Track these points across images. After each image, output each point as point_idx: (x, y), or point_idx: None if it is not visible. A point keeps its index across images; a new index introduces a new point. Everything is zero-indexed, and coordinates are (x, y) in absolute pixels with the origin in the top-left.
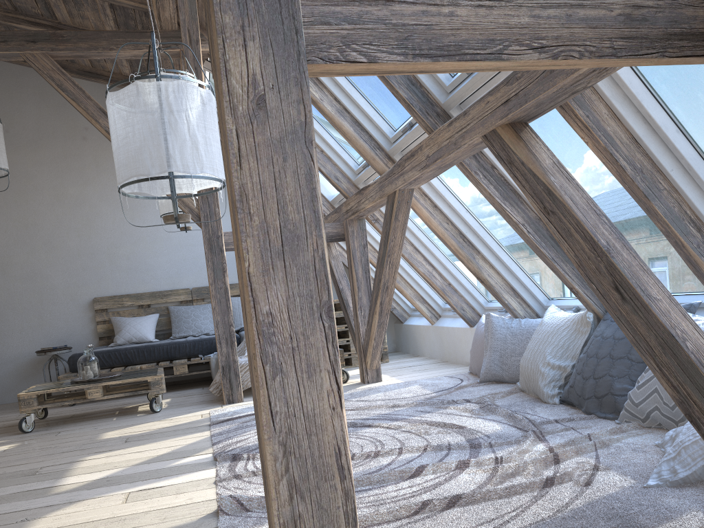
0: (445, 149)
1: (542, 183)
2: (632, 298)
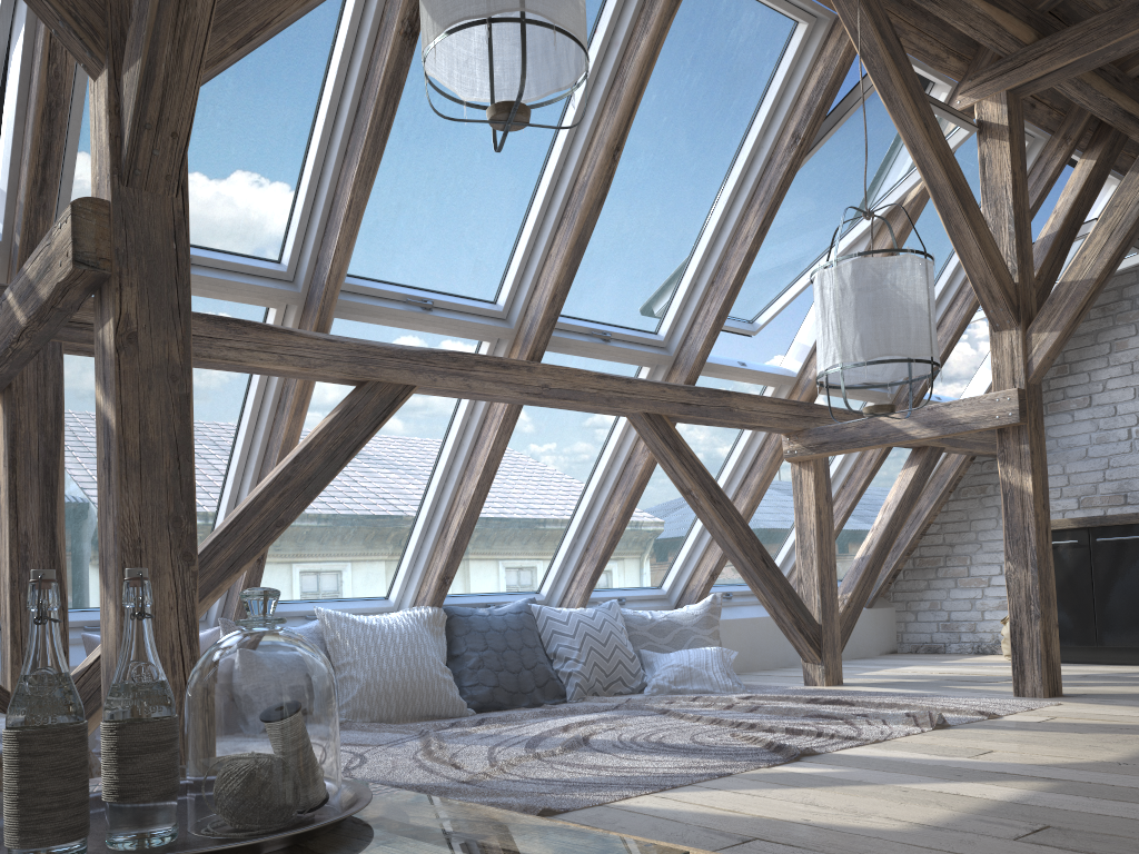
0: (587, 396)
1: (710, 478)
2: (772, 566)
